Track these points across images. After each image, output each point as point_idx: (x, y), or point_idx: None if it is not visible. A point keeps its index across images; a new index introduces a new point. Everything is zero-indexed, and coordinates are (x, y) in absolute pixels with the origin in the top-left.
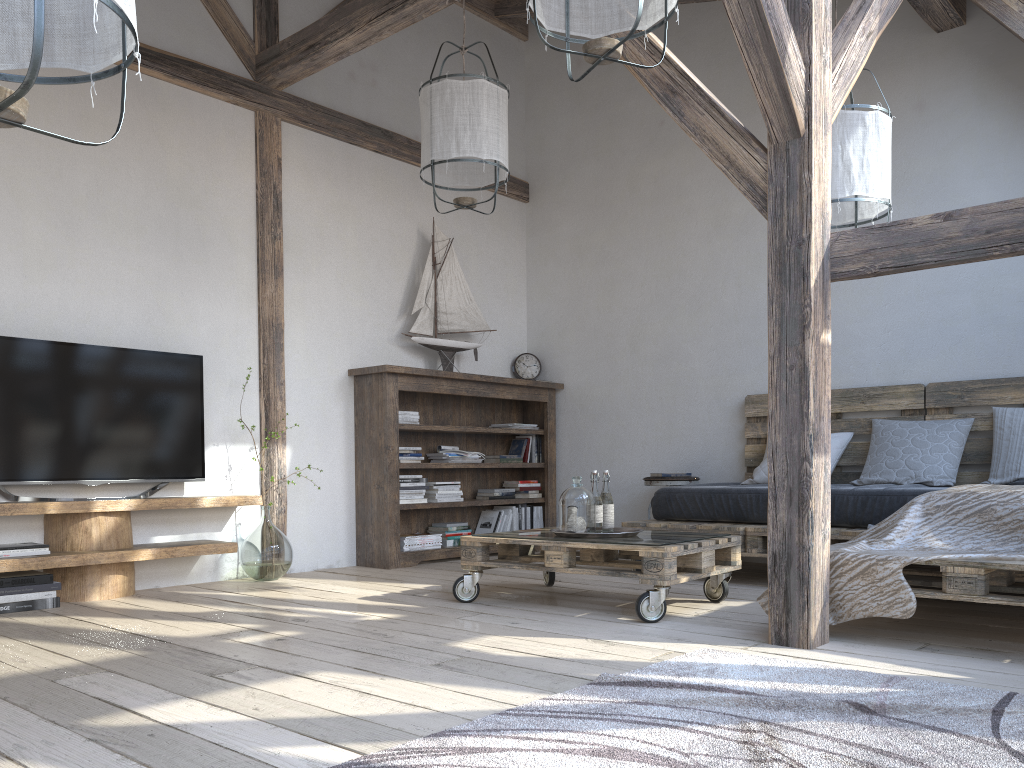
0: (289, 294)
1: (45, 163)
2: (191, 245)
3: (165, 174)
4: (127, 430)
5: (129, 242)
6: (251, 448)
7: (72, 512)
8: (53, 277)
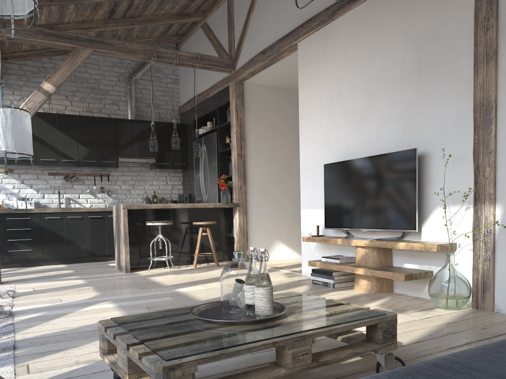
0: (505, 70)
1: (362, 67)
2: (428, 71)
3: (414, 33)
4: (378, 201)
5: (395, 88)
6: (467, 208)
7: (344, 244)
8: (365, 124)
